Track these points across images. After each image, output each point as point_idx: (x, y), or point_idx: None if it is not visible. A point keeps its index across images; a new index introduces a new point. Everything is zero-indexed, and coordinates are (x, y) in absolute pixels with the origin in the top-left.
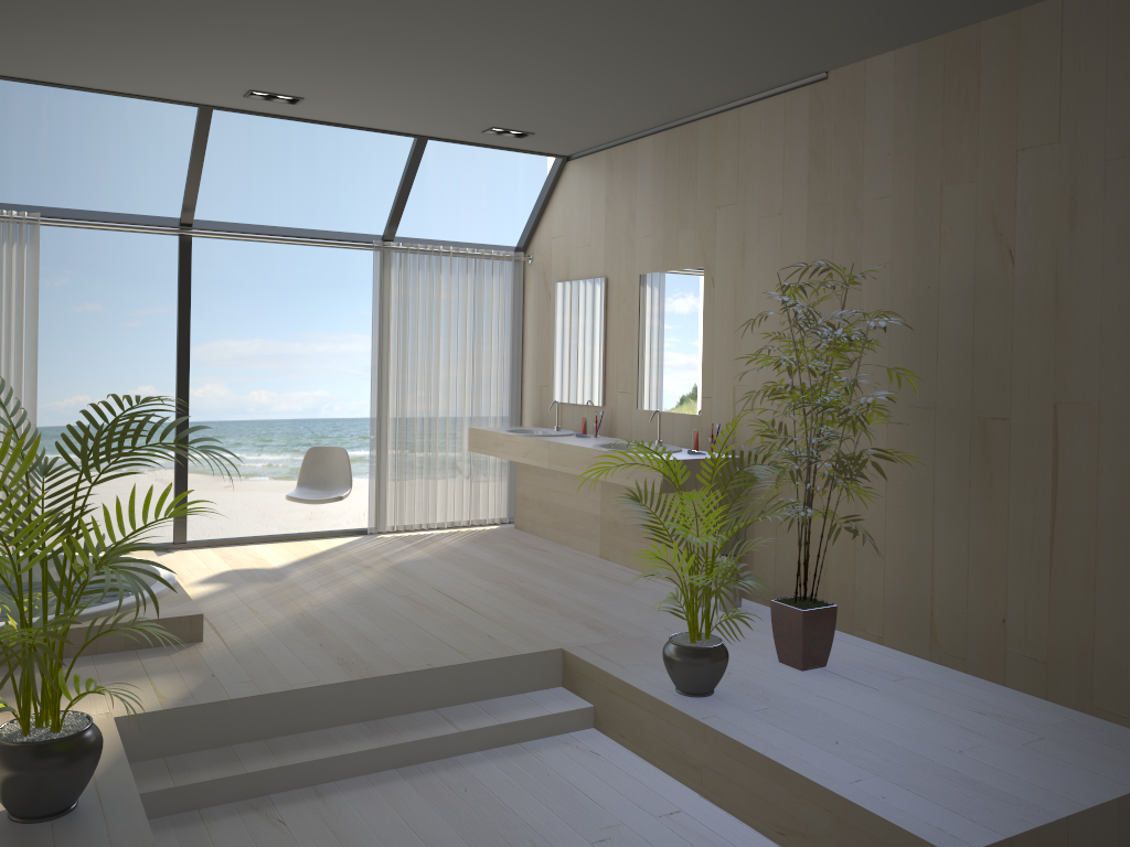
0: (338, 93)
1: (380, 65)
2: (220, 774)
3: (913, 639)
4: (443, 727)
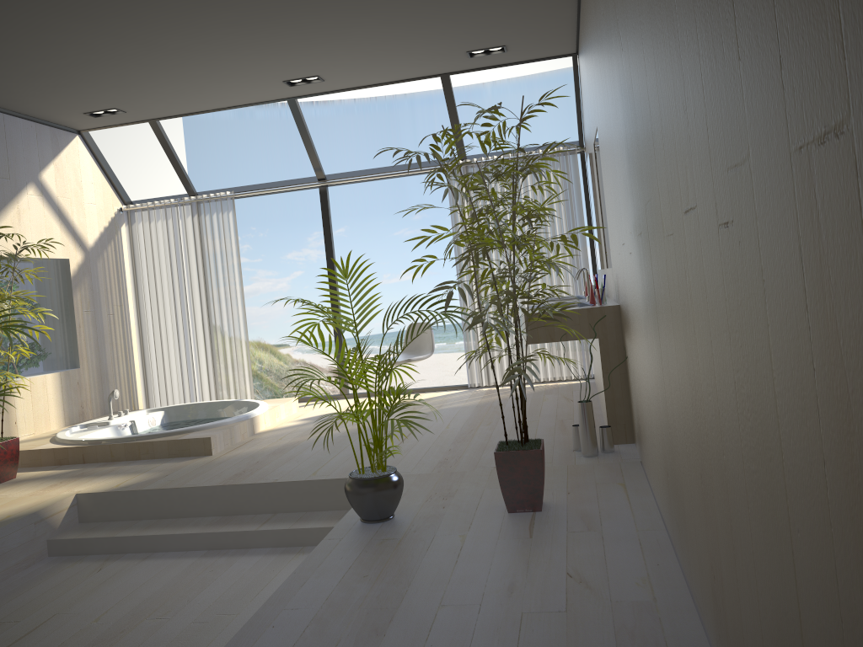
0: (324, 65)
1: (297, 39)
2: (101, 535)
3: (658, 492)
4: (253, 525)
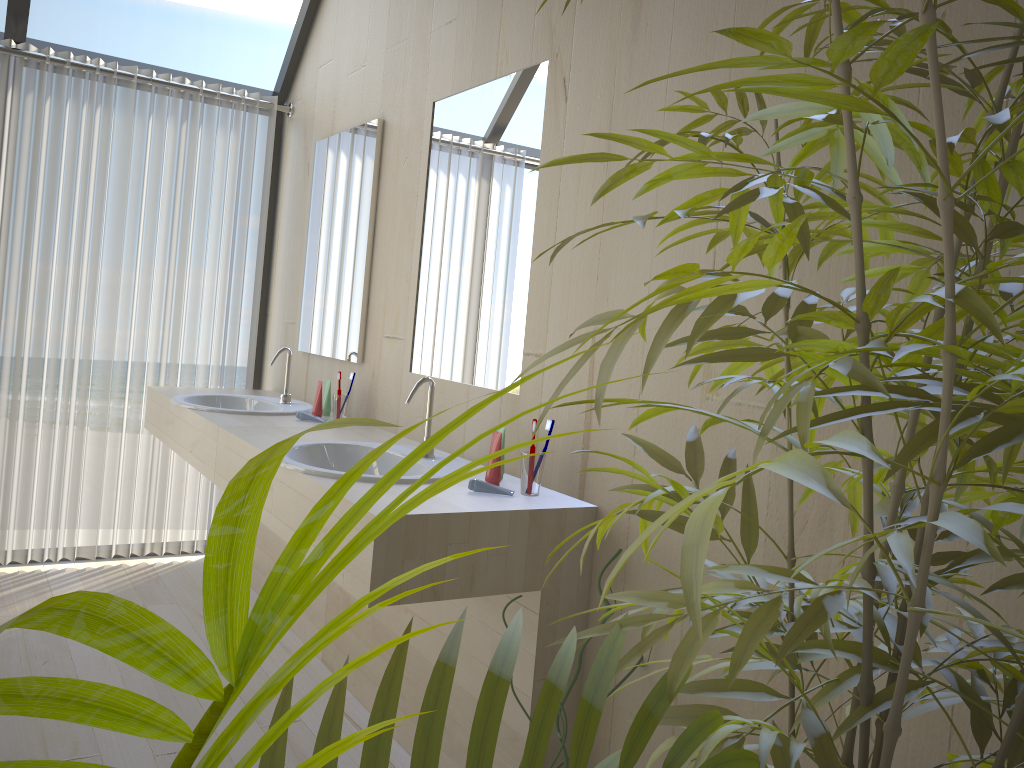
0: None
1: None
2: None
3: None
4: None
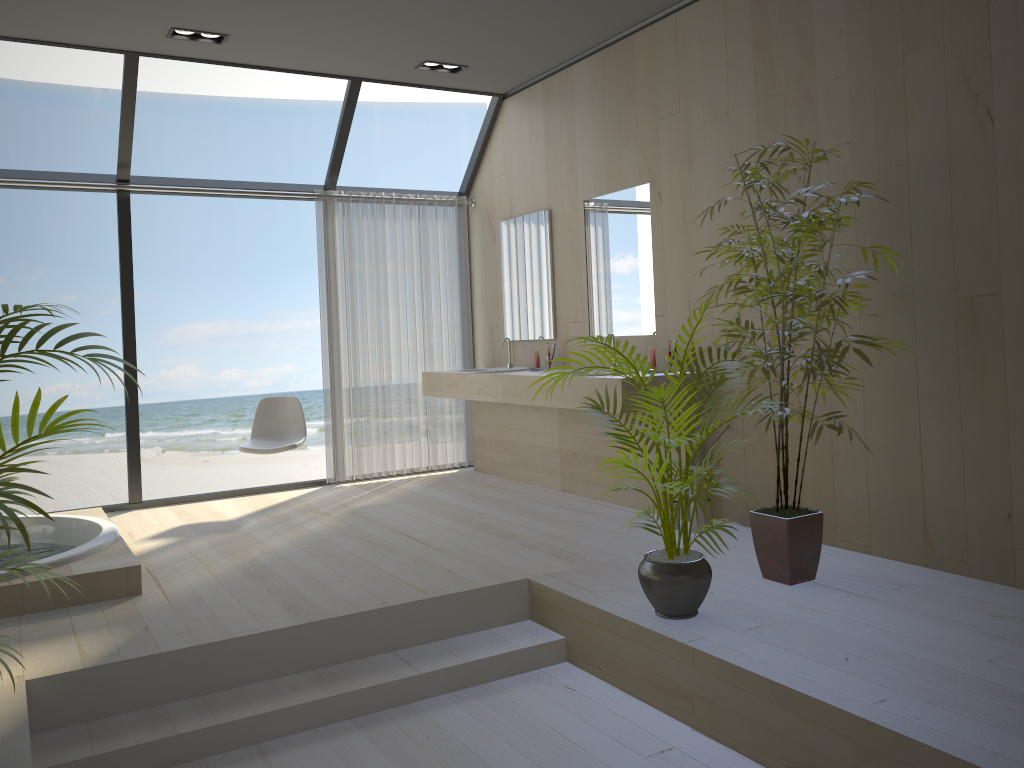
0: (262, 25)
1: None
2: (147, 738)
3: (904, 545)
4: (401, 670)
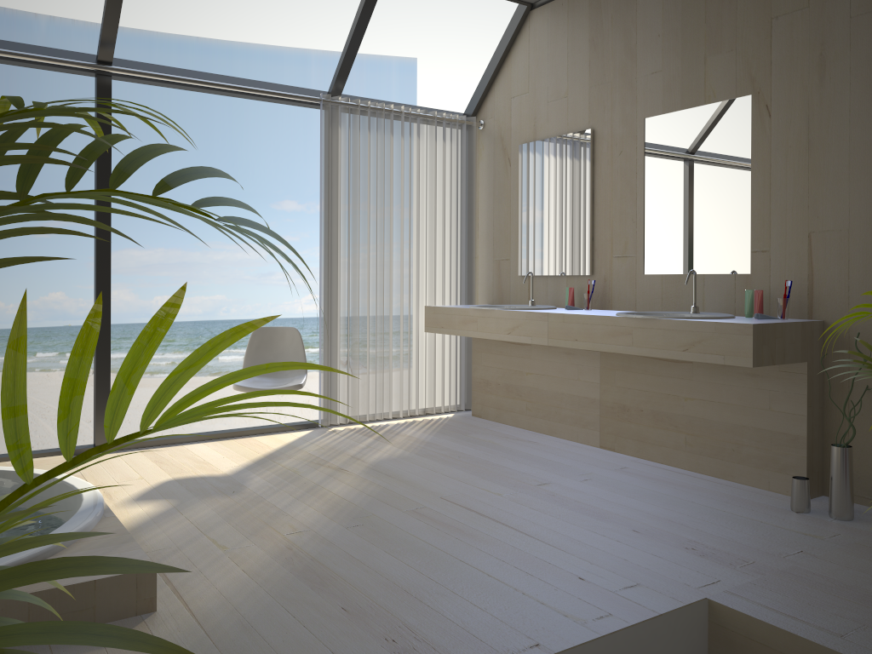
0: None
1: None
2: None
3: None
4: None
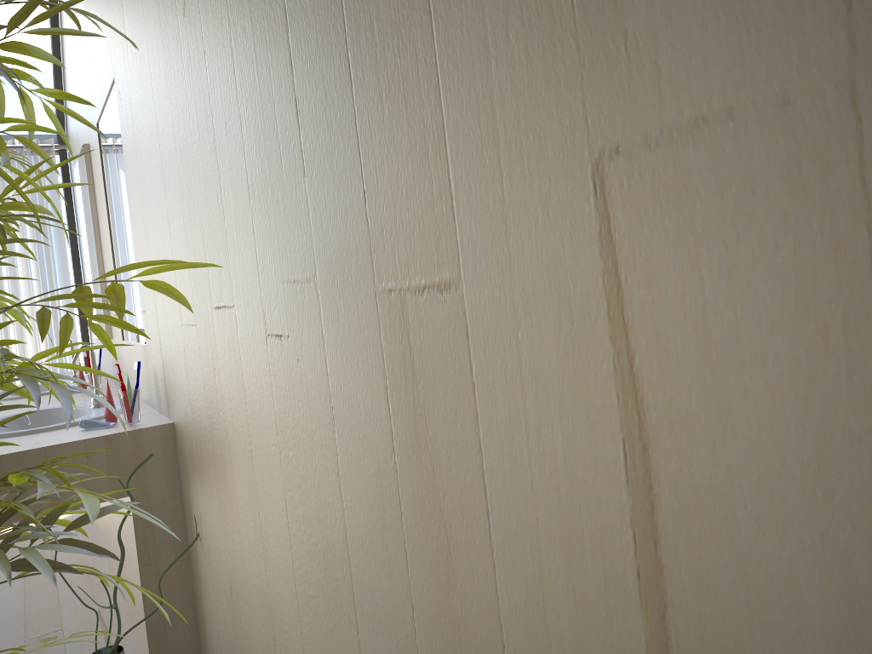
0: None
1: None
2: None
3: None
4: None
